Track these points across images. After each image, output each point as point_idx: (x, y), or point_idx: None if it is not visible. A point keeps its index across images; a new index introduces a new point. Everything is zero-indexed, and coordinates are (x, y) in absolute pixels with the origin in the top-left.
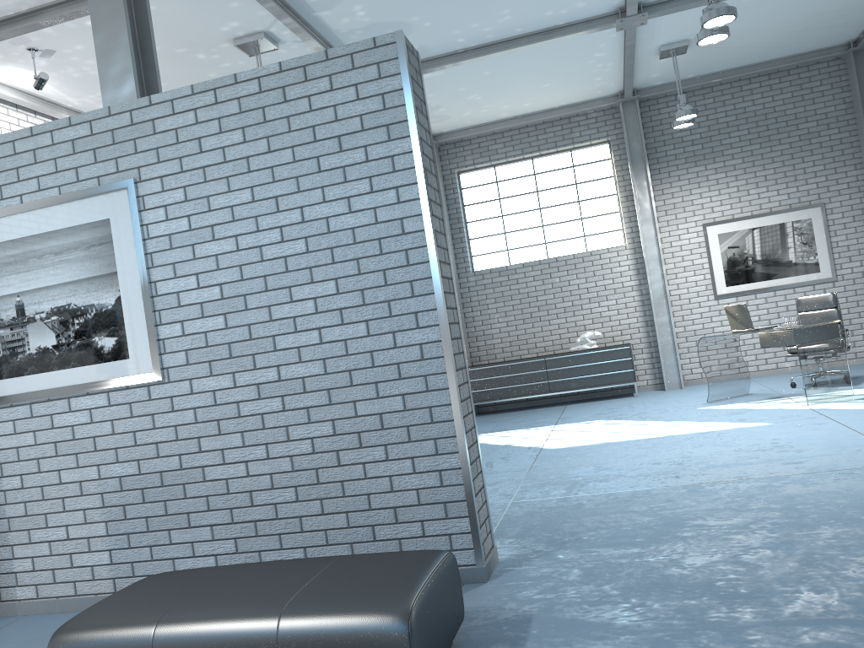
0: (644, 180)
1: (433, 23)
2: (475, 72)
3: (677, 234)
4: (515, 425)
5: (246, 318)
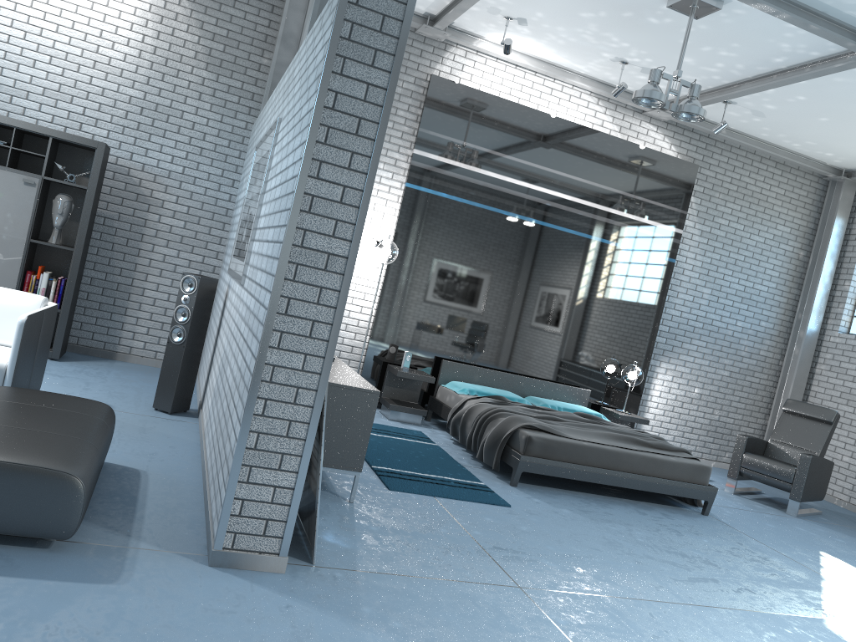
0: None
1: None
2: None
3: None
4: None
5: (260, 248)
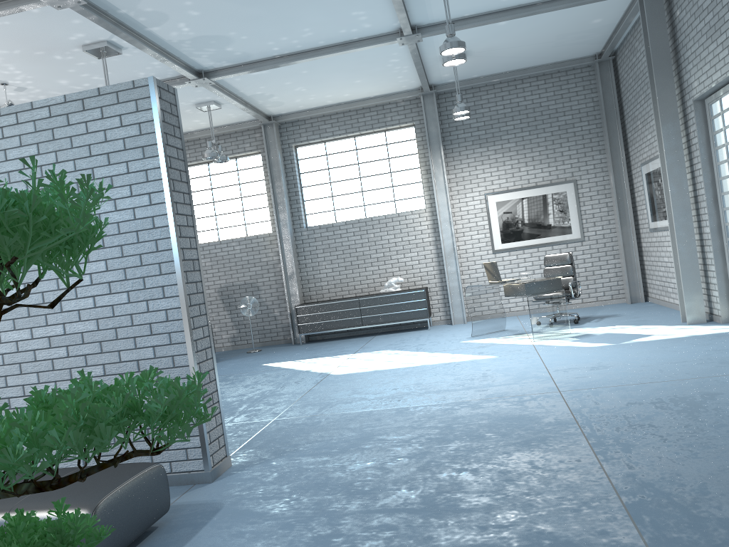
0: (439, 158)
1: (248, 36)
2: (295, 71)
3: (465, 201)
4: (326, 353)
5: (40, 287)
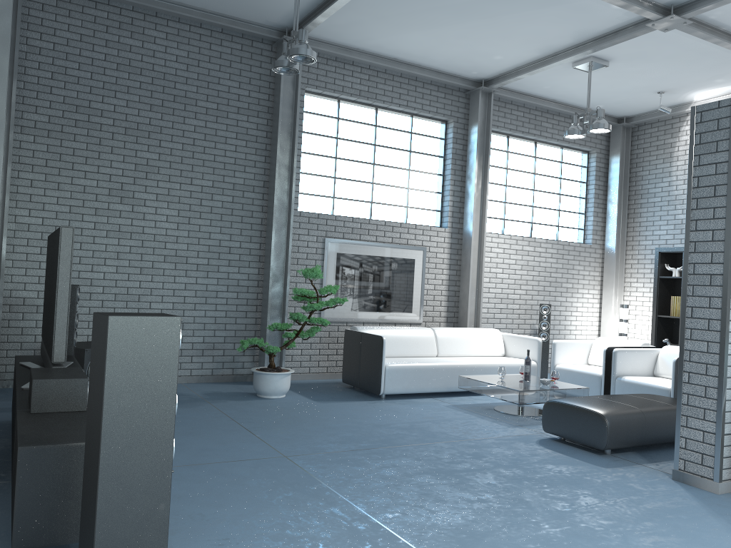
0: None
1: None
2: None
3: None
4: None
5: None
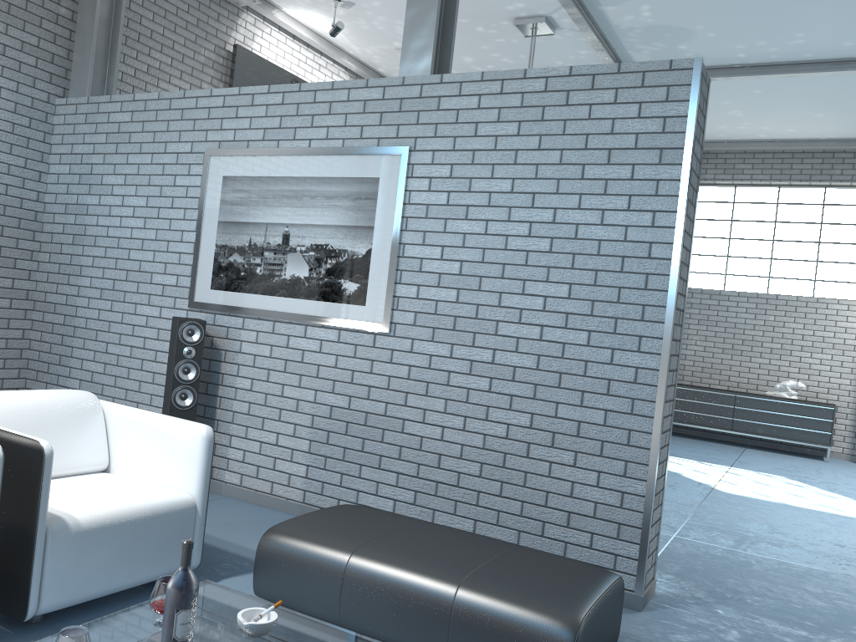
0: None
1: (717, 34)
2: (745, 88)
3: None
4: (686, 454)
5: (477, 298)
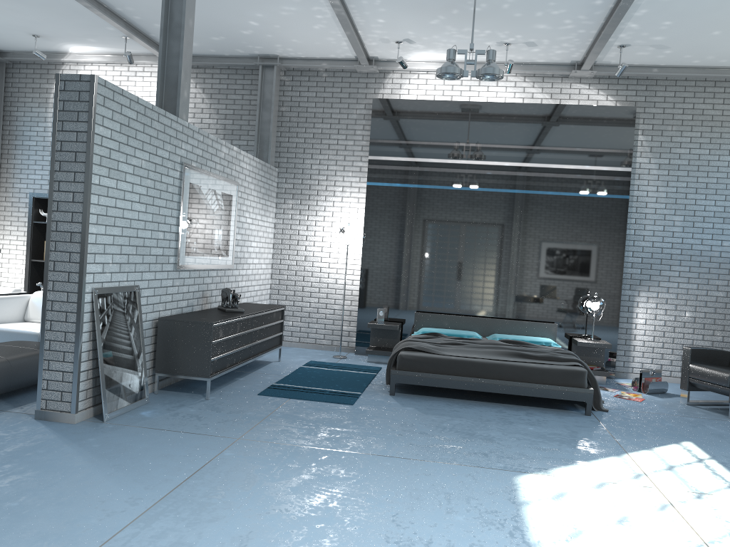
0: None
1: None
2: None
3: None
4: None
5: None
